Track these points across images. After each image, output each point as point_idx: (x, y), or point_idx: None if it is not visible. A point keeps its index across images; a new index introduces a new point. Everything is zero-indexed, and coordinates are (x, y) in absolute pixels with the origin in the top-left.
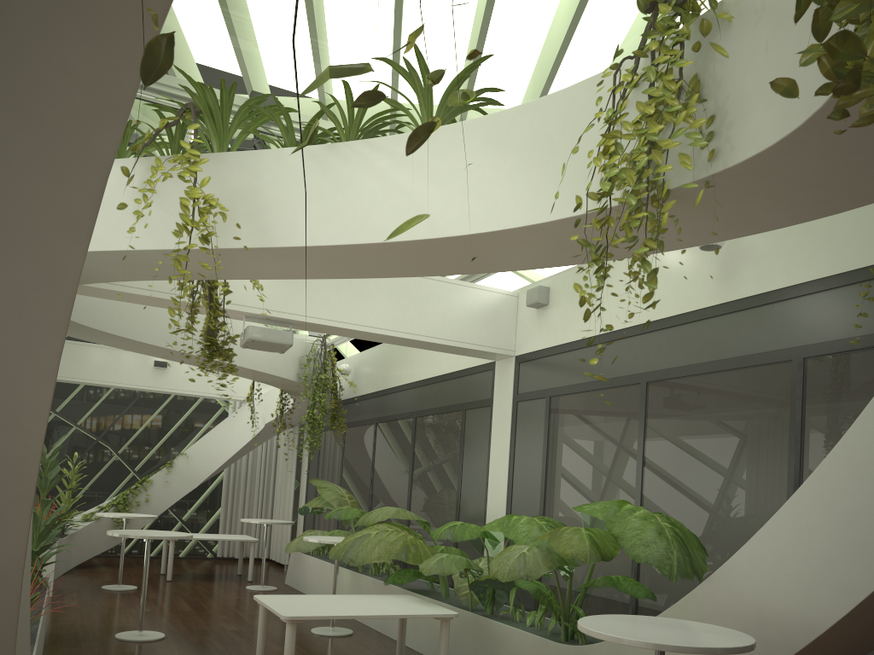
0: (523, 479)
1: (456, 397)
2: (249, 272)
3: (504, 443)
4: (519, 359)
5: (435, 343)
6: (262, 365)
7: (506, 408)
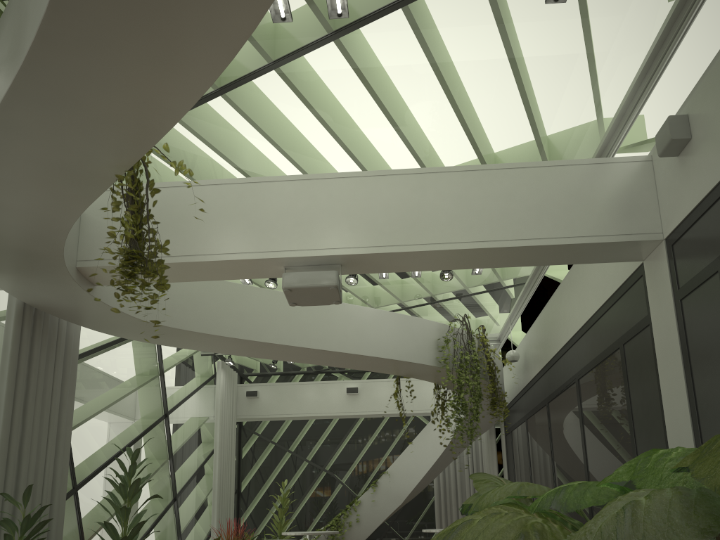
0: (713, 412)
1: (611, 335)
2: (122, 130)
3: (675, 367)
4: (670, 240)
5: (532, 246)
6: (387, 351)
7: (668, 317)
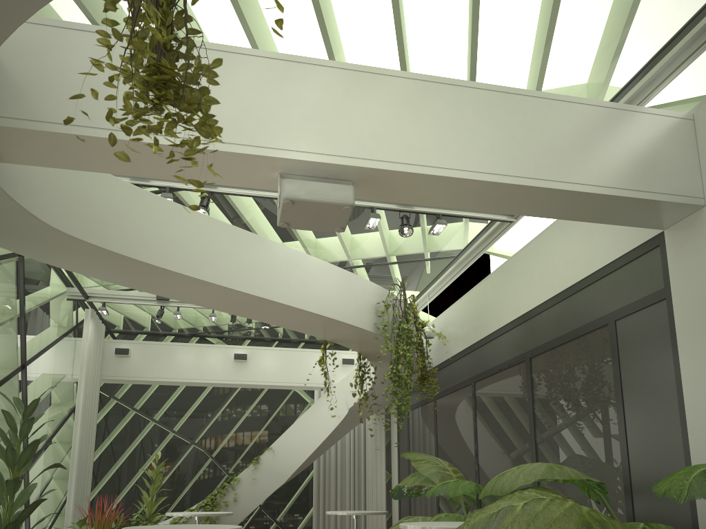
0: None
1: (593, 311)
2: None
3: None
4: None
5: (577, 192)
6: (330, 309)
7: (703, 290)
